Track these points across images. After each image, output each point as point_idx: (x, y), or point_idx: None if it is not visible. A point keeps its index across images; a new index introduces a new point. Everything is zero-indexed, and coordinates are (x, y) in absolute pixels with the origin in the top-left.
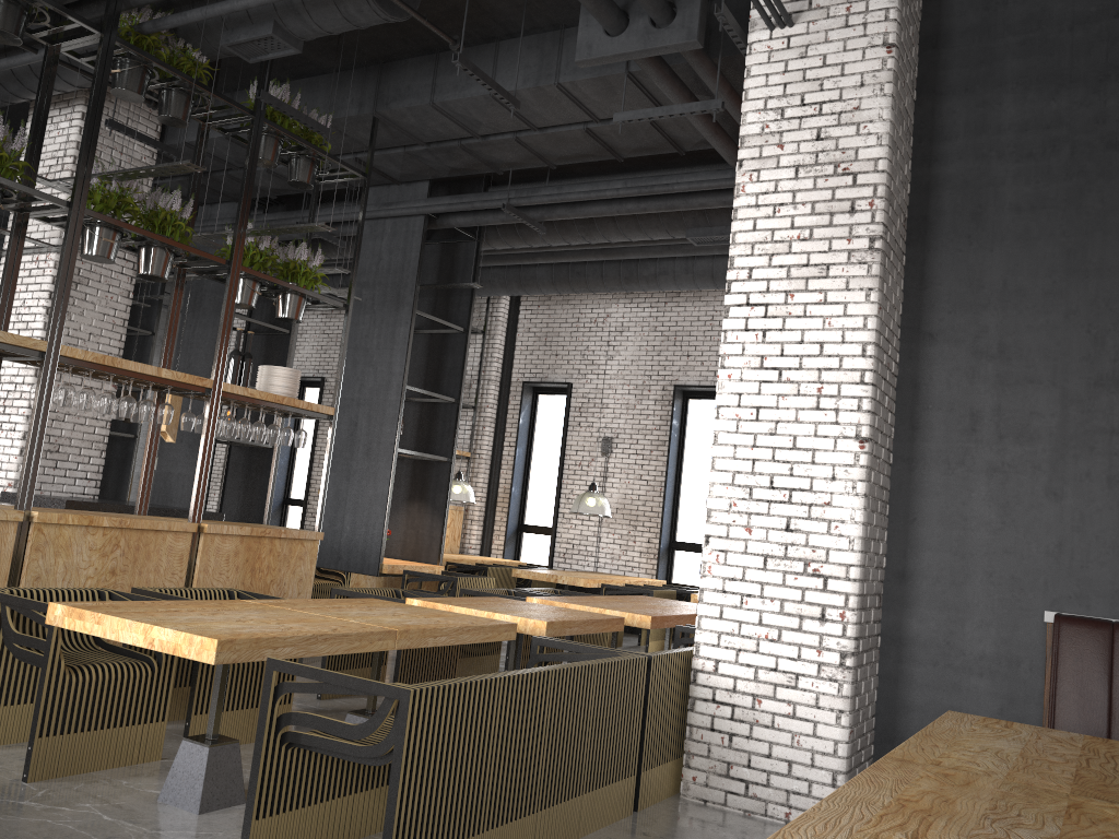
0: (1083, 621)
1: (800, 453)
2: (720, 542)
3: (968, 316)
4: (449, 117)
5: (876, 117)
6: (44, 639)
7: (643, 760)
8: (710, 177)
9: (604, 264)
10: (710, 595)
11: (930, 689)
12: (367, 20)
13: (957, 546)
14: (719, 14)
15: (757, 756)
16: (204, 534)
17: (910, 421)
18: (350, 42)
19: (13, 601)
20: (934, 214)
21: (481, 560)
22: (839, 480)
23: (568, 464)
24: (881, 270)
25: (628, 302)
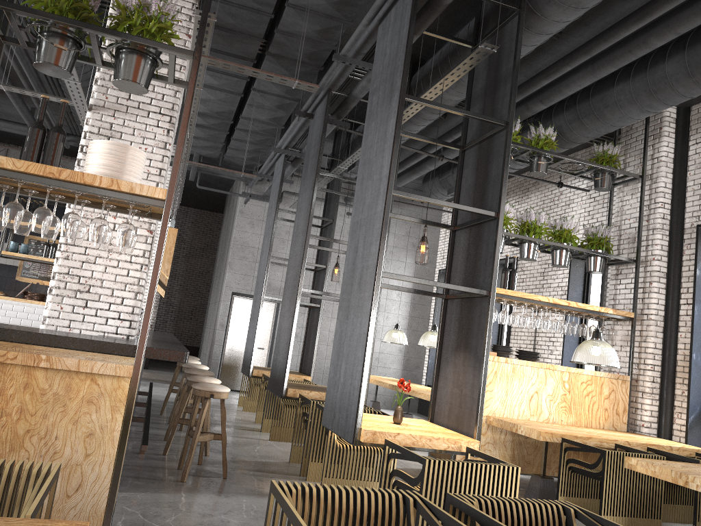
0: None
1: None
2: None
3: None
4: None
5: None
6: None
7: None
8: None
9: None
10: None
11: None
12: None
13: None
14: None
15: None
16: None
17: None
18: None
19: None
20: None
21: (624, 441)
22: None
23: None
24: None
25: None
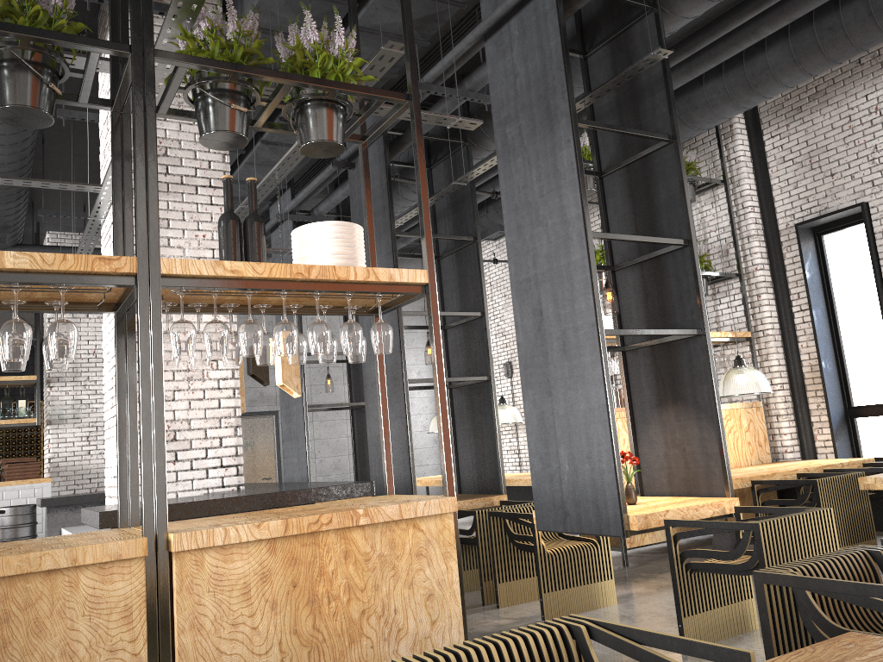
0: None
1: None
2: None
3: None
4: None
5: None
6: None
7: None
8: None
9: None
10: None
11: None
12: None
13: None
14: None
15: None
16: (177, 555)
17: None
18: None
19: None
20: None
21: (804, 469)
22: None
23: None
24: None
25: None
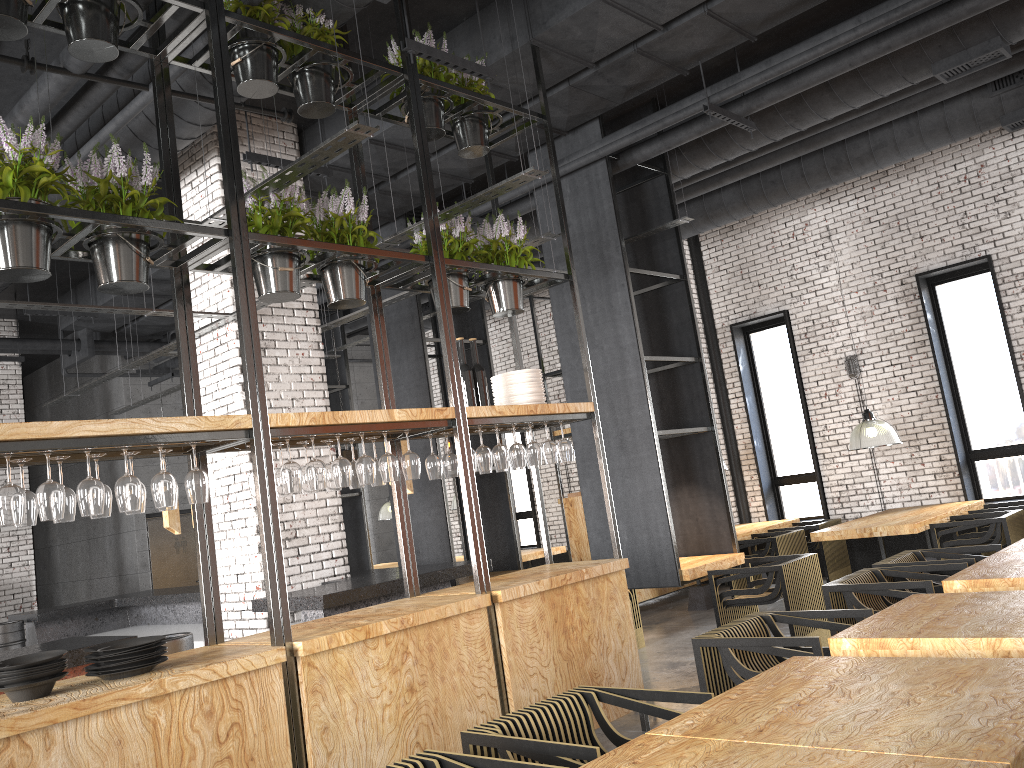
0: None
1: None
2: None
3: None
4: (624, 10)
5: None
6: None
7: None
8: None
9: (802, 161)
10: None
11: None
12: None
13: None
14: None
15: None
16: (500, 604)
17: None
18: None
19: None
20: None
21: (755, 530)
22: None
23: (811, 399)
24: None
25: (826, 201)
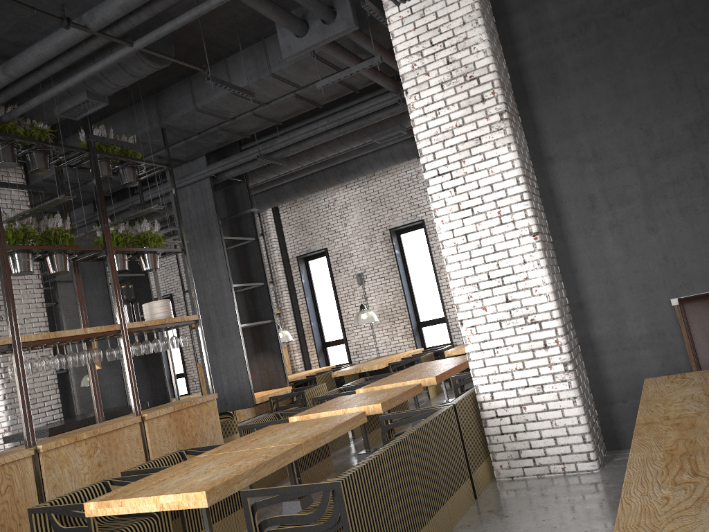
0: (695, 298)
1: (500, 254)
2: (470, 321)
3: (568, 140)
4: (209, 113)
5: (479, 40)
6: (84, 526)
7: (470, 467)
8: (379, 101)
9: (325, 171)
10: (474, 355)
11: (618, 366)
12: (145, 72)
13: (606, 277)
14: (365, 6)
15: (534, 440)
16: (146, 421)
17: (555, 213)
18: (131, 86)
19: (56, 509)
20: (529, 86)
21: (309, 373)
22: (528, 262)
23: (341, 297)
24: (512, 130)
25: (345, 188)
